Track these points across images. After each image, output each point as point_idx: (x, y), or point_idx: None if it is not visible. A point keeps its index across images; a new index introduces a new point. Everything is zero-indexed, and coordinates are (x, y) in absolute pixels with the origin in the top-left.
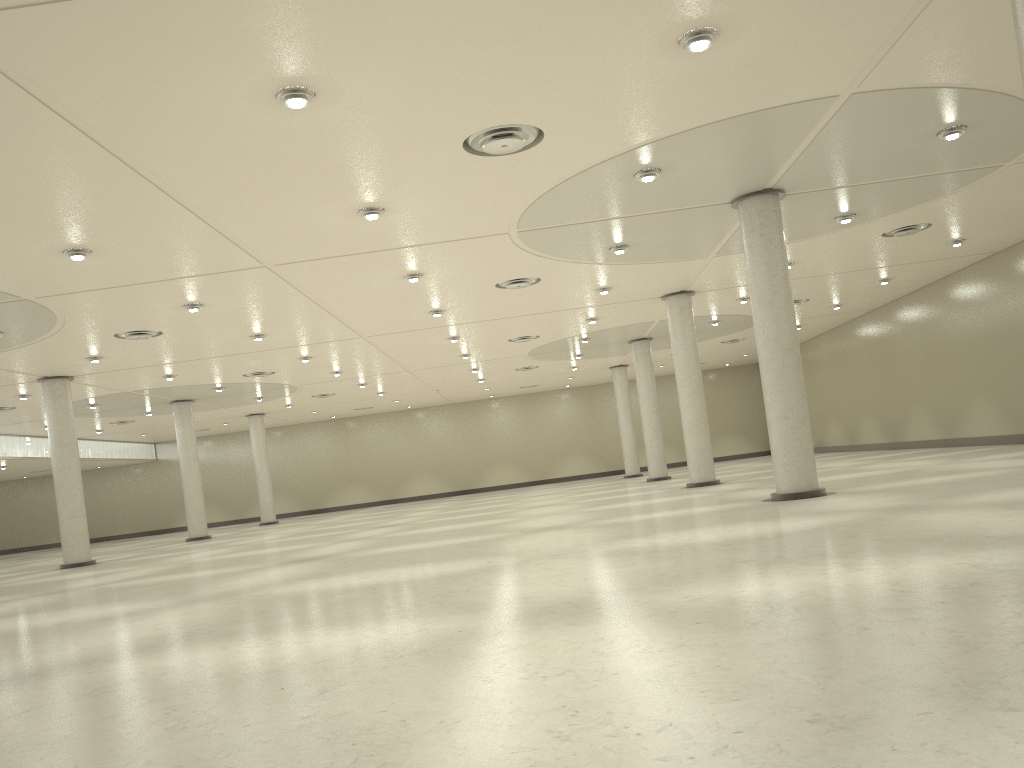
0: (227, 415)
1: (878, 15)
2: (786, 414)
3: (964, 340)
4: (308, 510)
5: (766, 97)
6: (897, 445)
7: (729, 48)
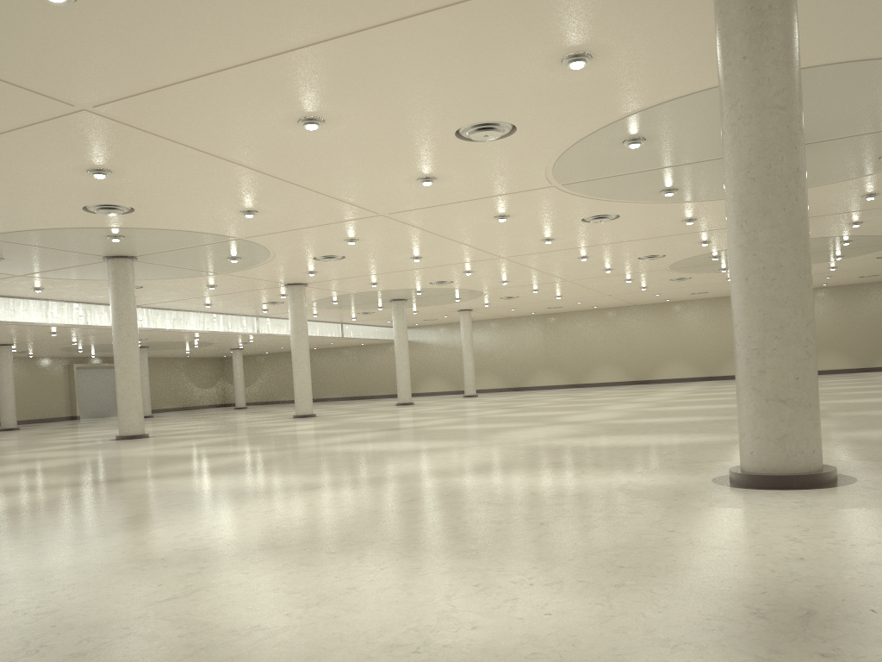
0: (442, 310)
1: None
2: None
3: None
4: (511, 387)
5: (686, 85)
6: None
7: (612, 61)
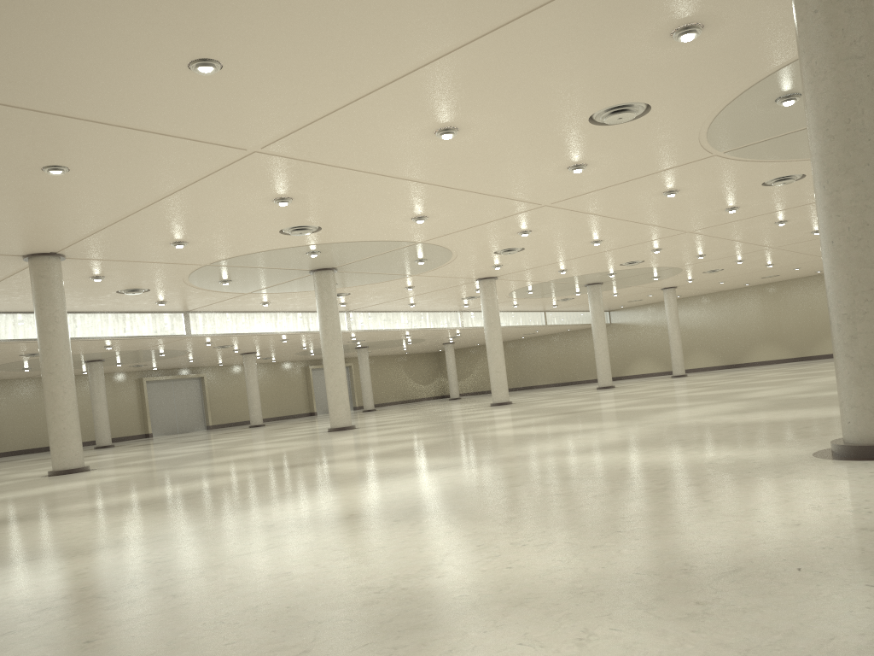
0: (644, 290)
1: None
2: None
3: None
4: (727, 365)
5: None
6: None
7: (727, 26)
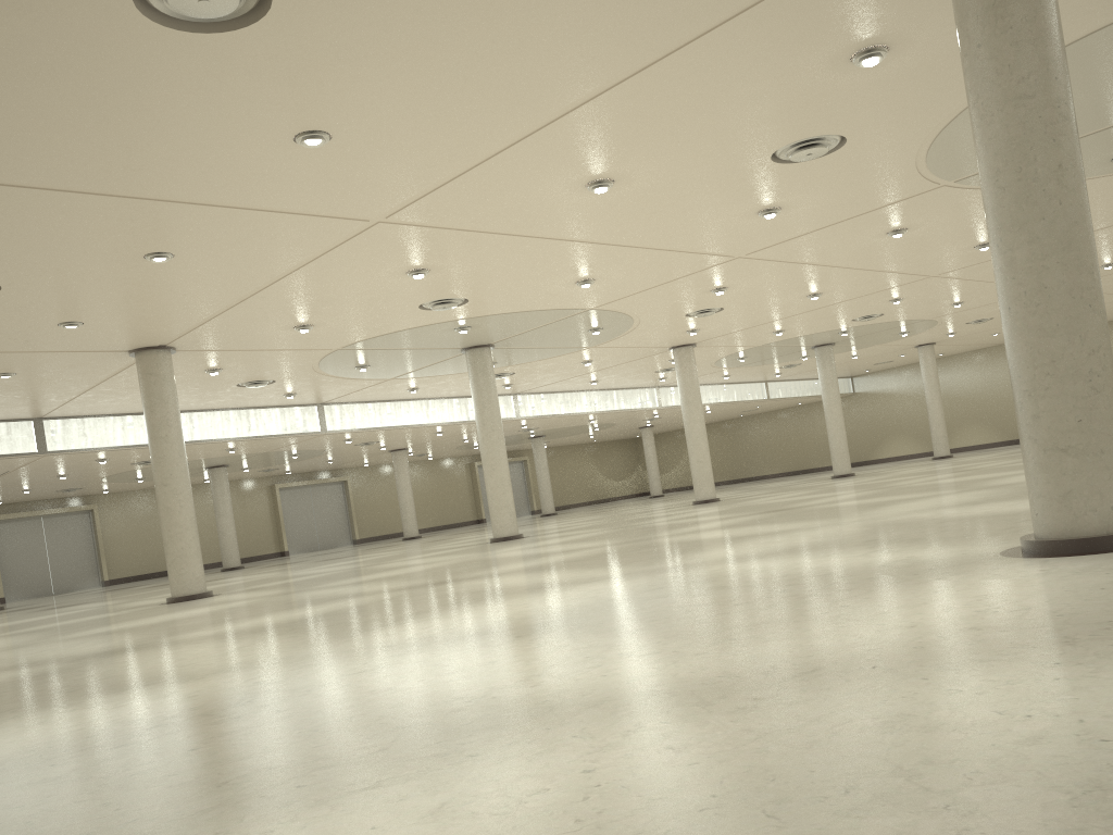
0: (892, 349)
1: None
2: None
3: None
4: (1009, 440)
5: None
6: None
7: (918, 44)
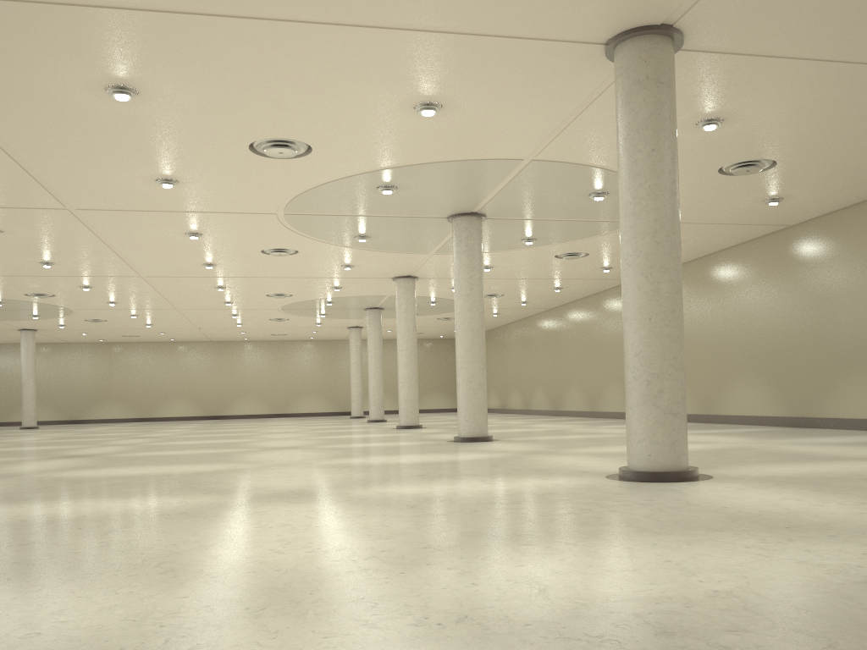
0: (0, 327)
1: (548, 115)
2: (470, 379)
3: (608, 340)
4: (67, 420)
5: (474, 152)
6: (557, 413)
7: (449, 117)
